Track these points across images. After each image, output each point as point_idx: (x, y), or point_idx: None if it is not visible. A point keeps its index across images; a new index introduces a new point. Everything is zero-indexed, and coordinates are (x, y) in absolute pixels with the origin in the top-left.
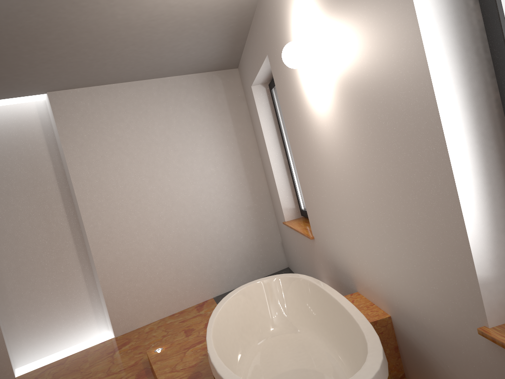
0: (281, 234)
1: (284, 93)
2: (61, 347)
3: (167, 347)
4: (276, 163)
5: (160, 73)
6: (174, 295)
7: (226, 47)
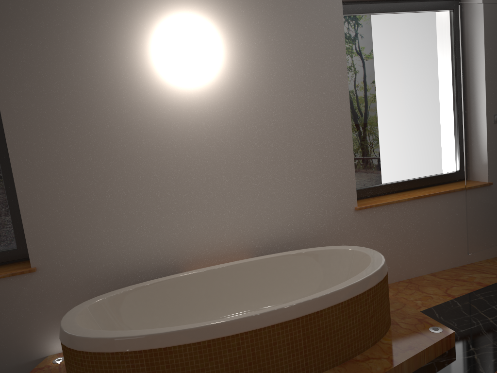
0: None
1: (44, 69)
2: None
3: None
4: None
5: None
6: None
7: None
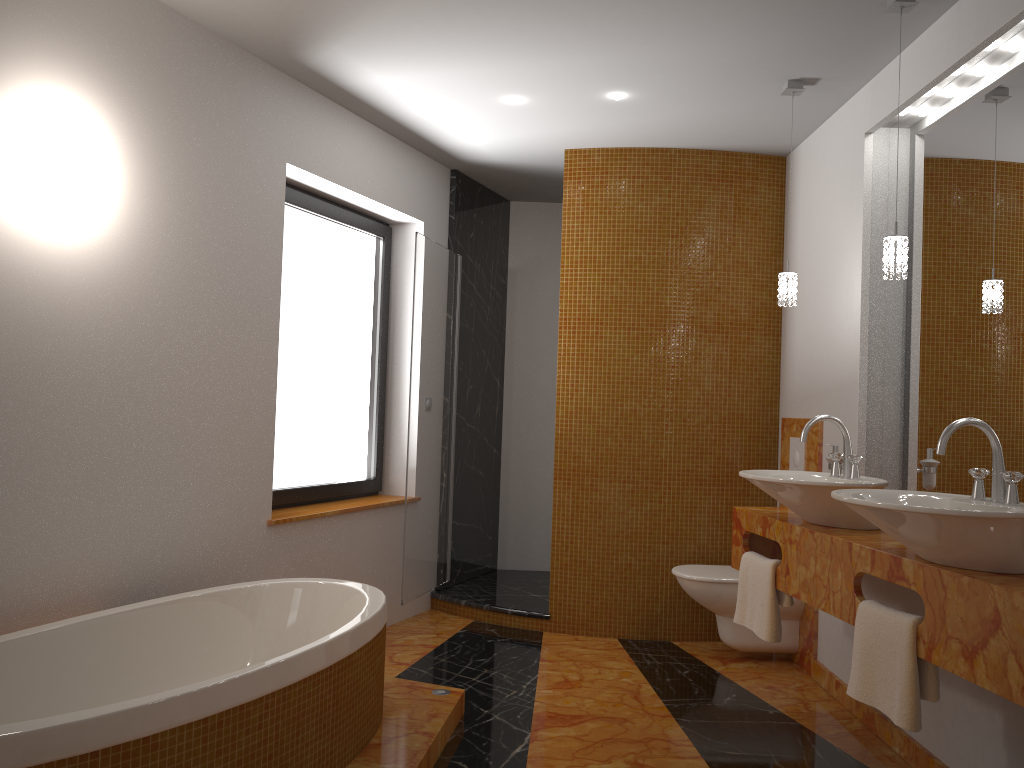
0: None
1: None
2: None
3: None
4: None
5: None
6: None
7: None
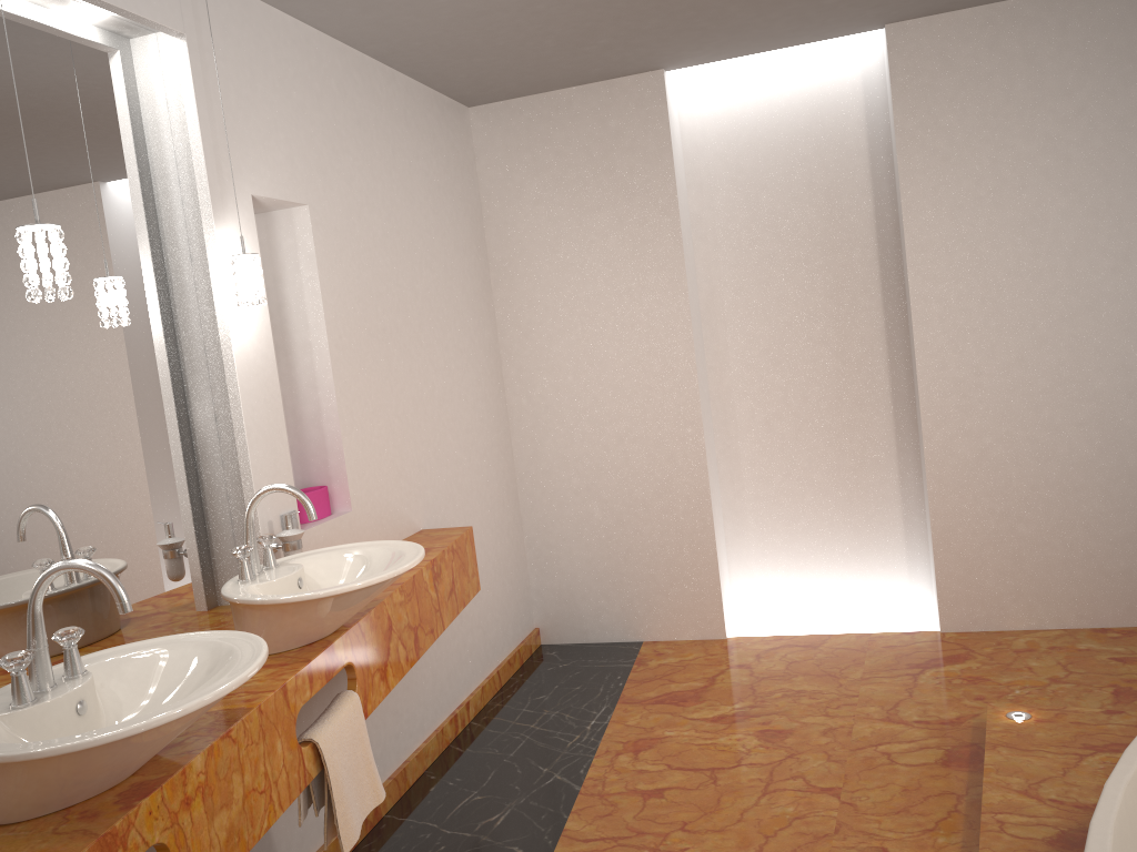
0: None
1: None
2: (825, 608)
3: (1042, 718)
4: None
5: None
6: (1118, 583)
7: None
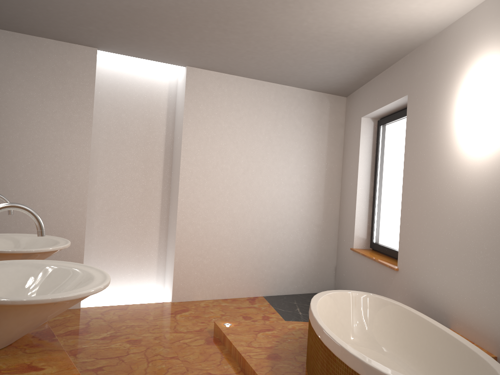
0: (339, 259)
1: (419, 132)
2: (120, 294)
3: (235, 324)
4: (362, 193)
5: (284, 80)
6: (231, 282)
7: (356, 76)
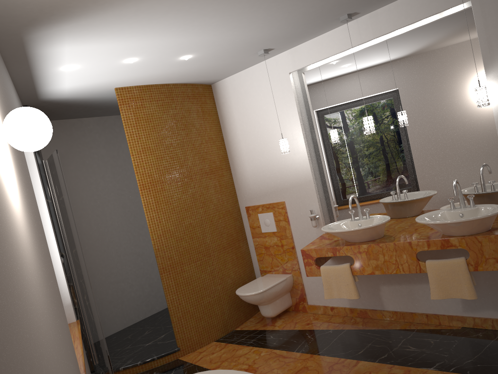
0: None
1: None
2: None
3: None
4: None
5: None
6: None
7: None
